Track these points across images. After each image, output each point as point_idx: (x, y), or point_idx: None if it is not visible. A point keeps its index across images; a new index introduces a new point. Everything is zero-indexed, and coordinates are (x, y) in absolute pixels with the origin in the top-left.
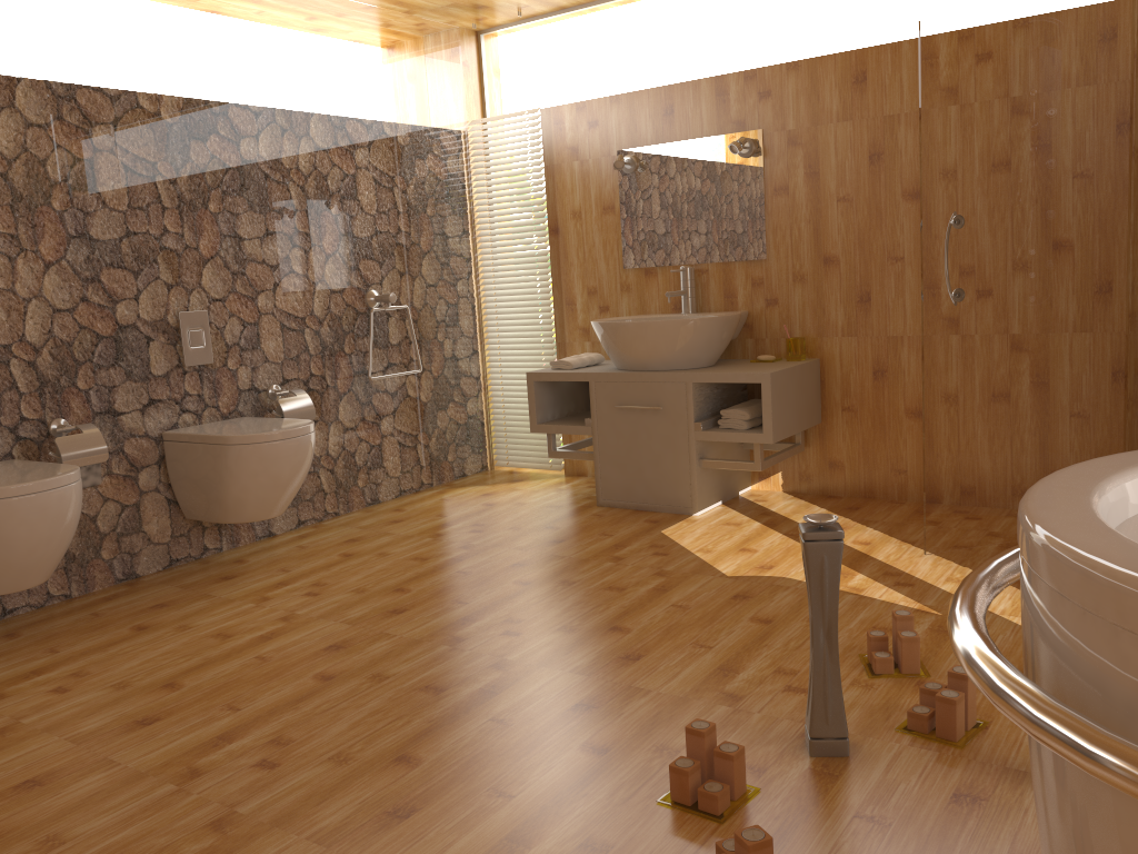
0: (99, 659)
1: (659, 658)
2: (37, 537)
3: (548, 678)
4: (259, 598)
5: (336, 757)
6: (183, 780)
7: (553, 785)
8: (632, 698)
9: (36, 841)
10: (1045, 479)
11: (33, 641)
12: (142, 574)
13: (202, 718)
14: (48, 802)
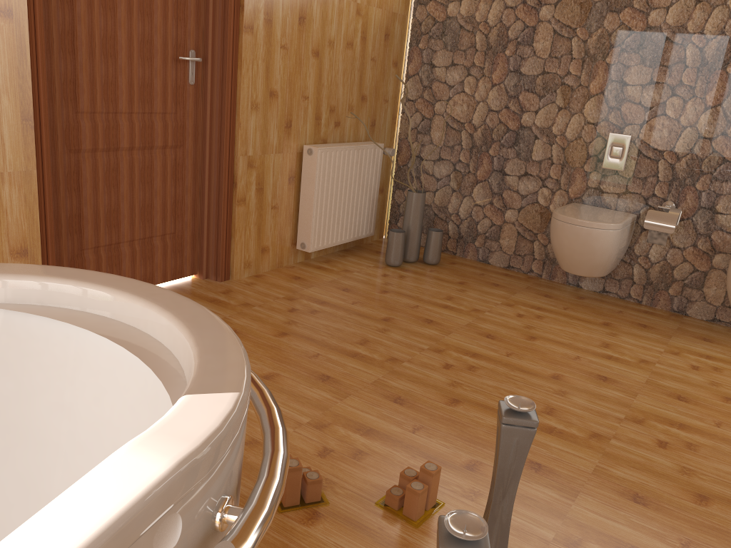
0: (558, 319)
1: (642, 514)
2: (573, 248)
3: (580, 455)
4: (674, 351)
5: (456, 383)
6: (432, 349)
7: (425, 446)
8: (555, 490)
9: (384, 327)
10: (183, 296)
11: (576, 303)
12: (686, 314)
13: (495, 348)
14: (414, 326)
